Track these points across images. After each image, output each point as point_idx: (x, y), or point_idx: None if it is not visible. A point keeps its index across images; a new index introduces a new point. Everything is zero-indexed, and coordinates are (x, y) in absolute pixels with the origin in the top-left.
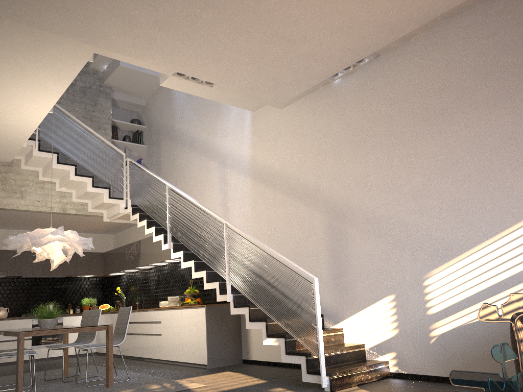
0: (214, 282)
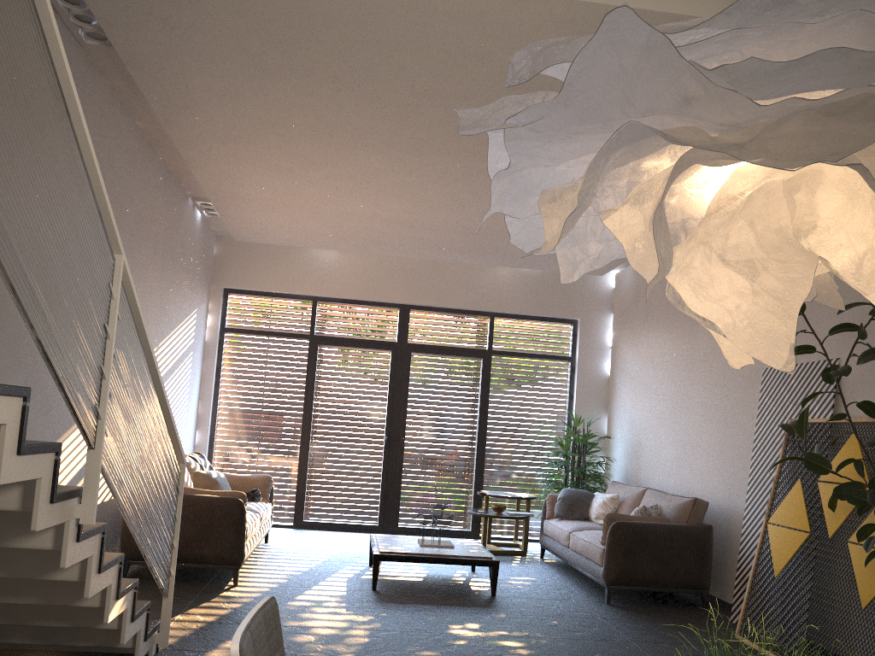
0: (41, 454)
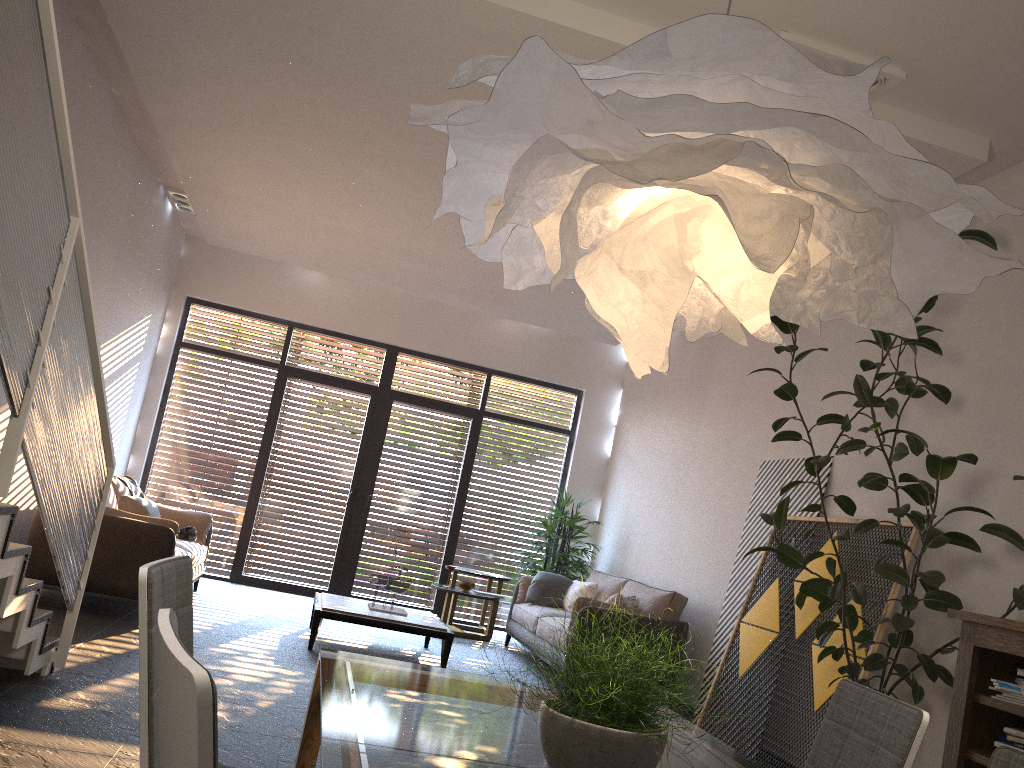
0: None
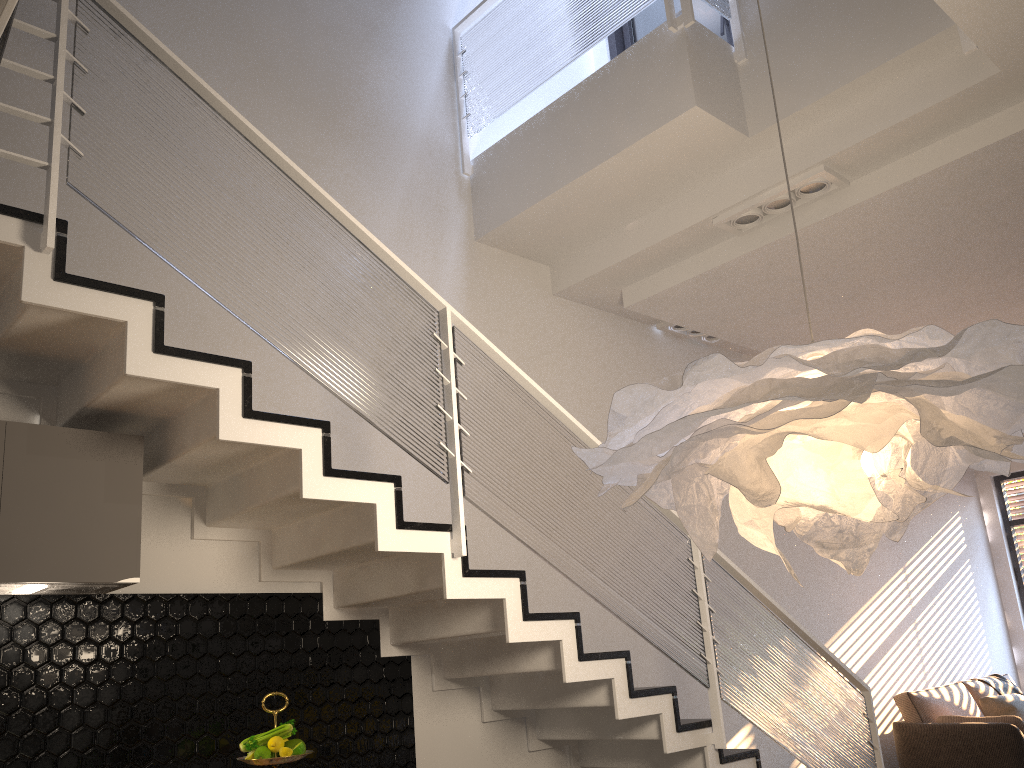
0: (656, 695)
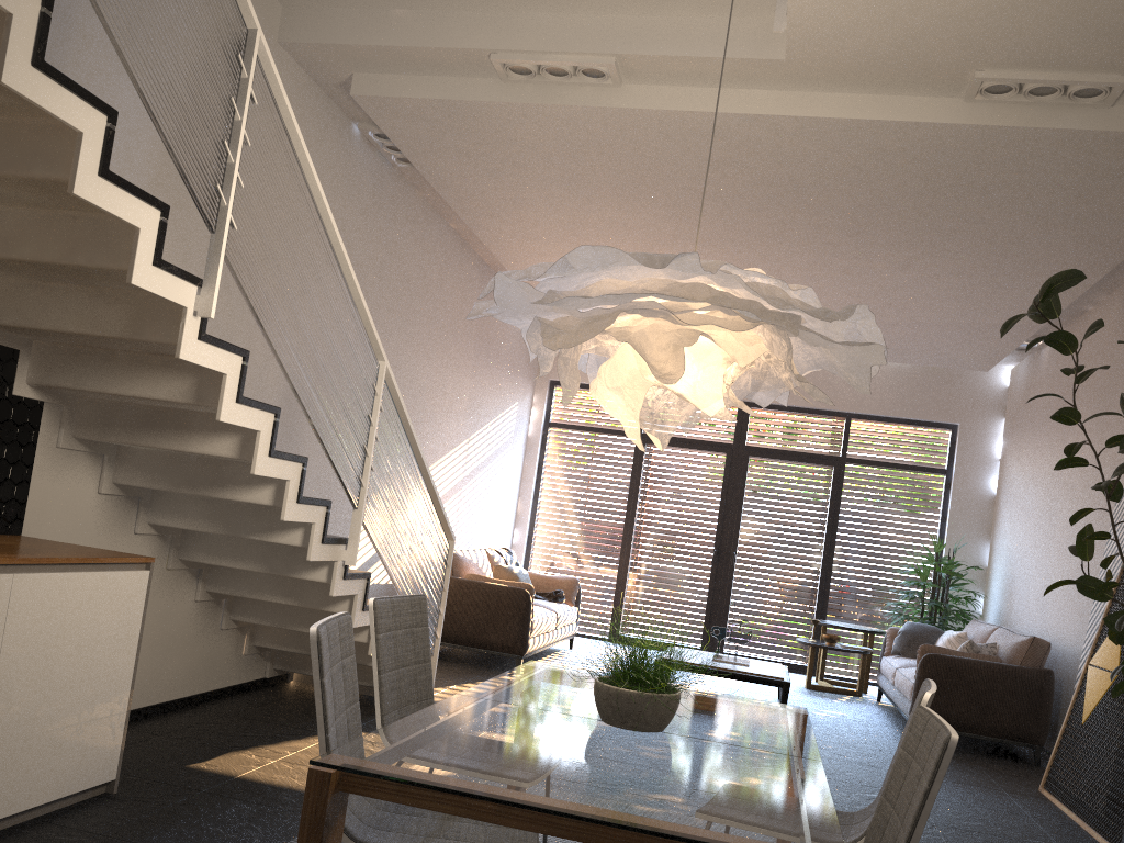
0: (315, 506)
